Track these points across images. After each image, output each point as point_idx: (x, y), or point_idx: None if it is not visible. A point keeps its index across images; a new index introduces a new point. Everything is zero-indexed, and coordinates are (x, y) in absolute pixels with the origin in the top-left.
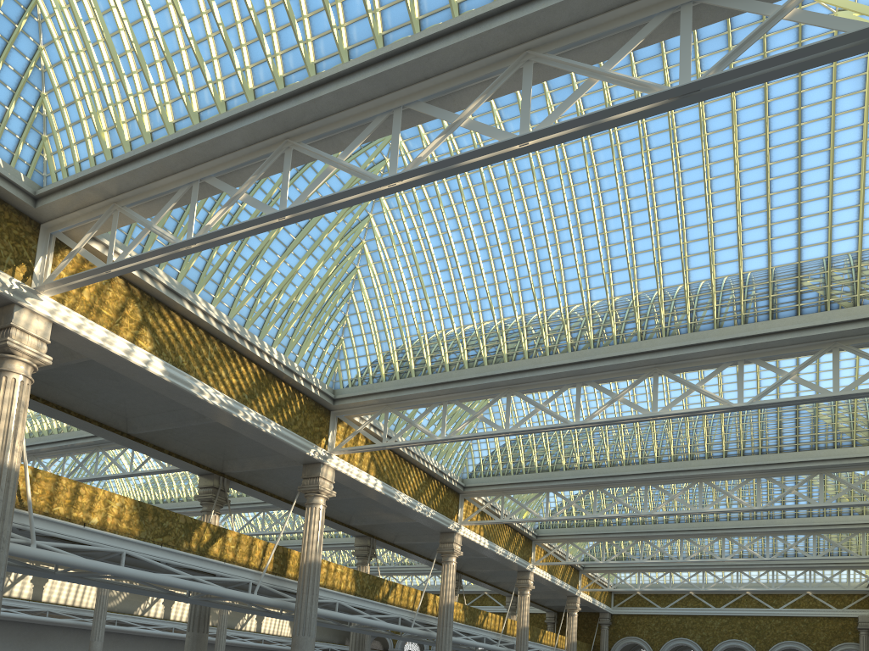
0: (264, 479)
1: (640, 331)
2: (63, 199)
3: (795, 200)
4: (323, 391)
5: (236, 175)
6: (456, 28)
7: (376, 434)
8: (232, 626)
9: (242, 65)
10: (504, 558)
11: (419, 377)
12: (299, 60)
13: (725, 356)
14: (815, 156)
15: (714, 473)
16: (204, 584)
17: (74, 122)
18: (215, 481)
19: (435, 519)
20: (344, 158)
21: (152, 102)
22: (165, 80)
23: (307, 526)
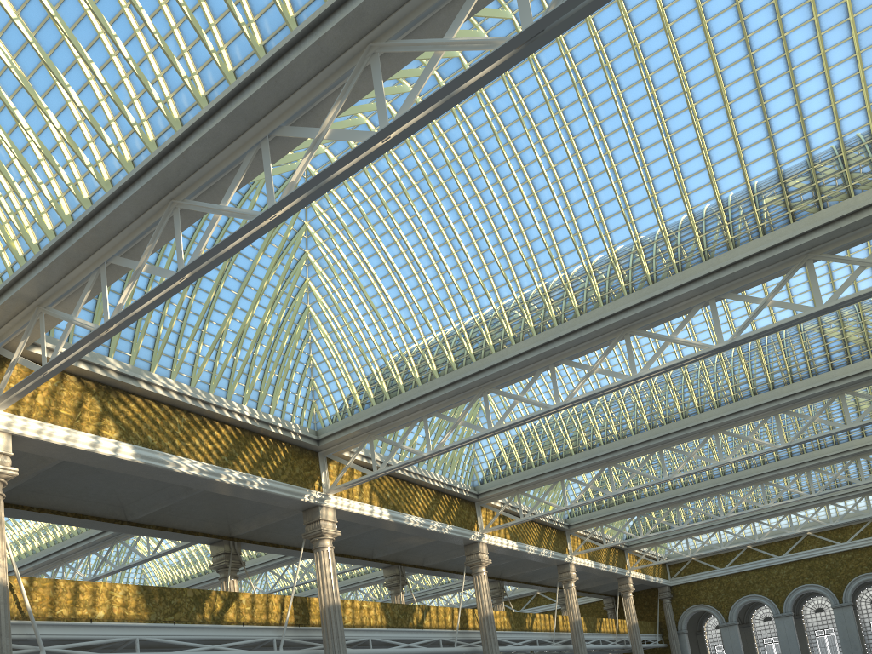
0: (274, 533)
1: (600, 295)
2: None
3: (727, 118)
4: (304, 434)
5: (139, 249)
6: (293, 42)
7: (370, 464)
8: None
9: (116, 141)
10: (538, 555)
11: (394, 398)
12: (165, 120)
13: (694, 299)
14: (735, 67)
15: (728, 420)
16: (226, 651)
17: None
18: (225, 547)
19: (454, 533)
20: (225, 203)
21: (47, 200)
22: (53, 175)
23: (319, 571)
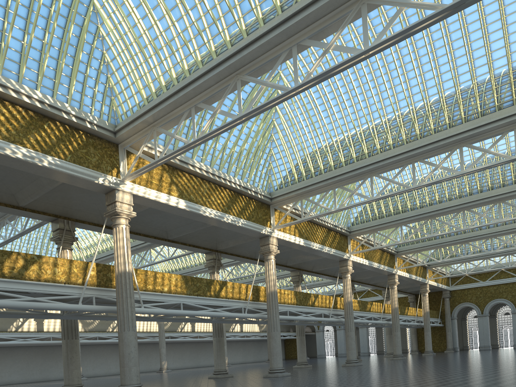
0: (238, 249)
1: (448, 122)
2: (128, 130)
3: None
4: (265, 195)
5: (212, 98)
6: None
7: (296, 212)
8: (227, 330)
9: (207, 39)
10: (378, 269)
11: (317, 176)
12: (237, 29)
13: (504, 127)
14: None
15: (508, 195)
16: (221, 312)
17: (126, 87)
18: (213, 256)
19: (335, 254)
20: (268, 79)
21: (163, 68)
22: (168, 55)
23: (267, 272)
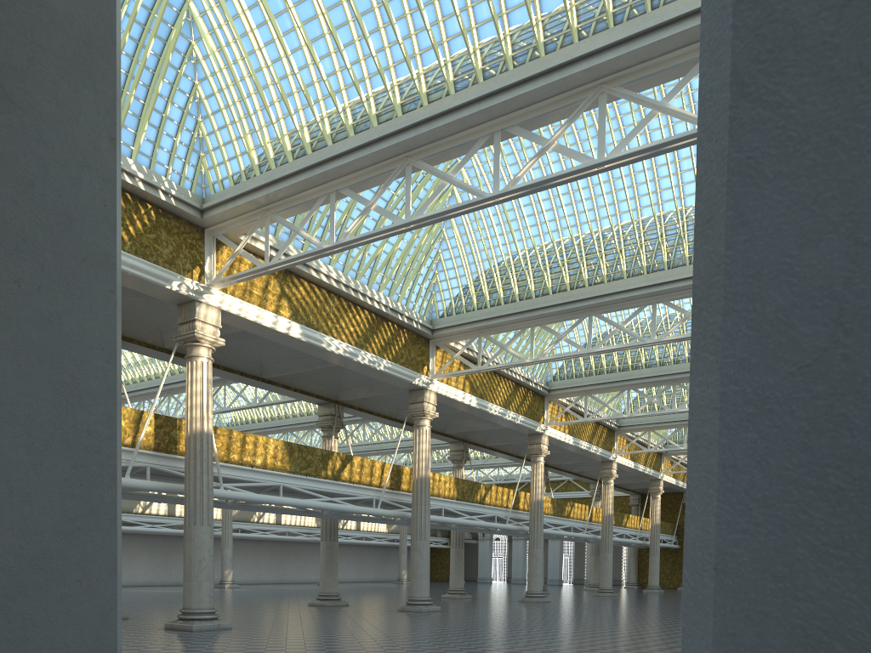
0: (371, 402)
1: None
2: (225, 211)
3: None
4: (423, 324)
5: (363, 183)
6: (543, 72)
7: (469, 354)
8: None
9: (365, 94)
10: (588, 451)
11: (508, 305)
12: (413, 90)
13: None
14: None
15: None
16: (341, 504)
17: (226, 143)
18: (332, 410)
19: (524, 424)
20: (455, 174)
21: (291, 125)
22: (302, 107)
23: (416, 446)
